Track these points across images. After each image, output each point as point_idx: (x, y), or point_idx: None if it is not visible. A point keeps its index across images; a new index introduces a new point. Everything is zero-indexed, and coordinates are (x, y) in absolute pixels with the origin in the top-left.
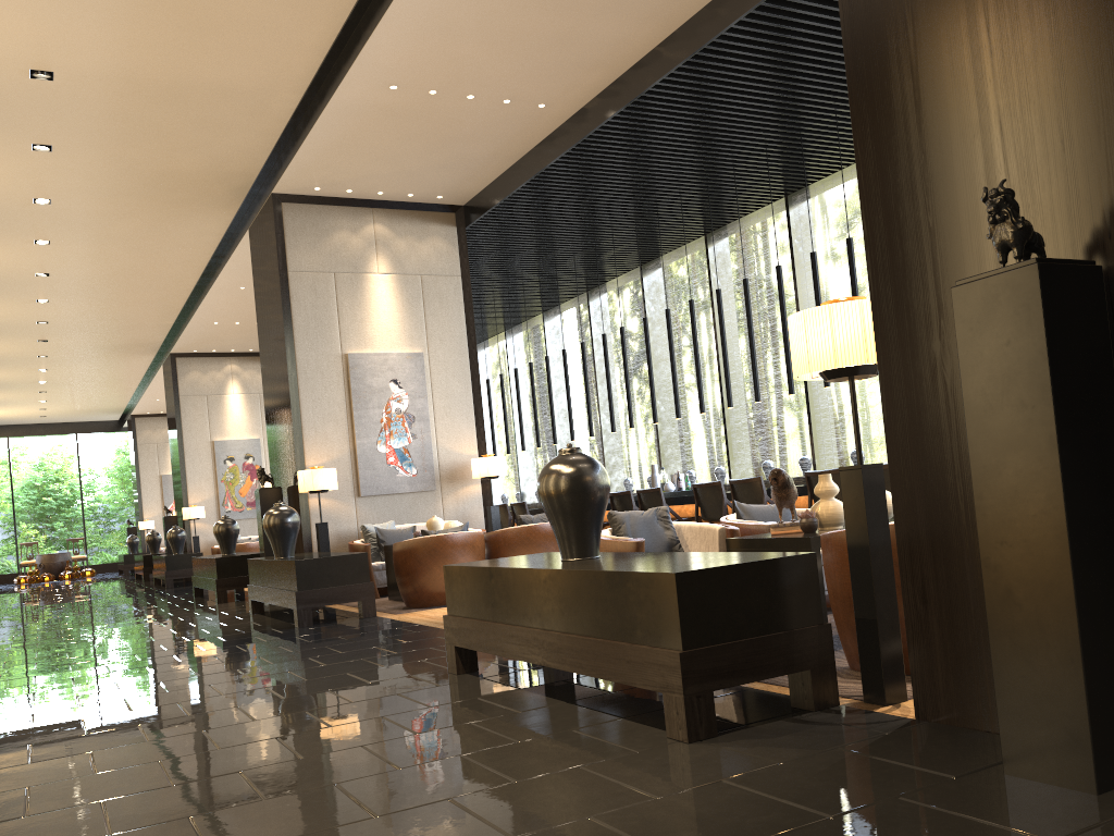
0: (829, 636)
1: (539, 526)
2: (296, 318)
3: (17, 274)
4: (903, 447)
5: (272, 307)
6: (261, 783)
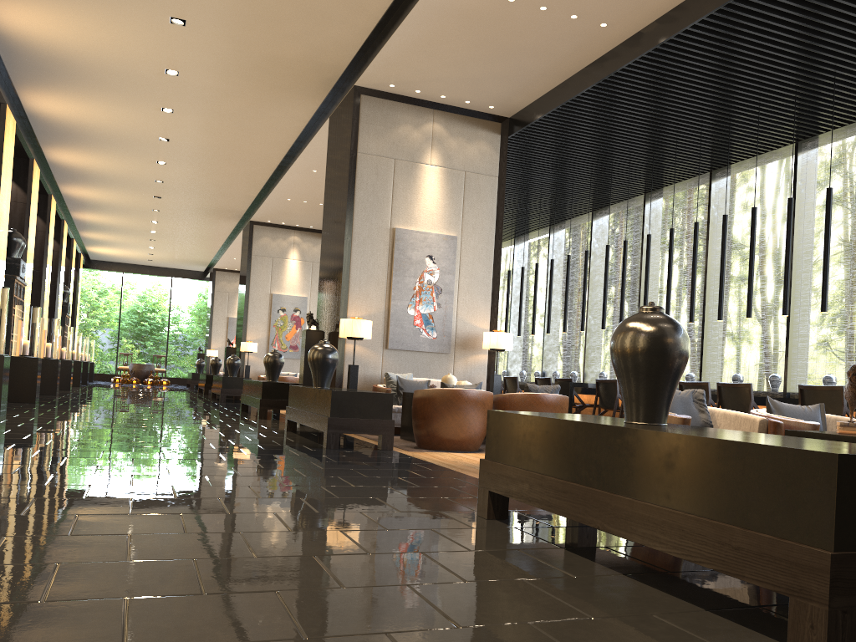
0: None
1: (542, 395)
2: (358, 192)
3: (145, 137)
4: None
5: (339, 181)
6: (300, 612)
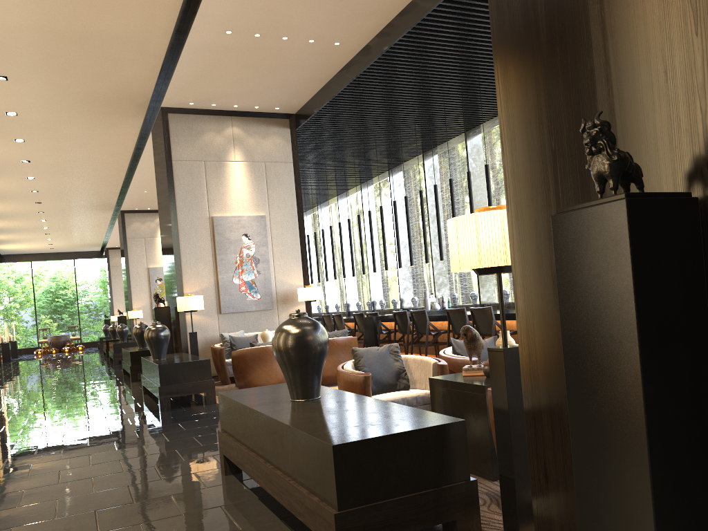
0: (475, 490)
1: (333, 340)
2: (177, 192)
3: (9, 161)
4: (530, 343)
5: (163, 185)
6: None
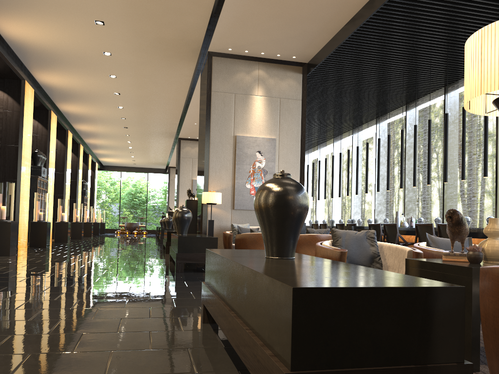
0: None
1: (317, 235)
2: (212, 115)
3: (107, 93)
4: None
5: (203, 110)
6: None
